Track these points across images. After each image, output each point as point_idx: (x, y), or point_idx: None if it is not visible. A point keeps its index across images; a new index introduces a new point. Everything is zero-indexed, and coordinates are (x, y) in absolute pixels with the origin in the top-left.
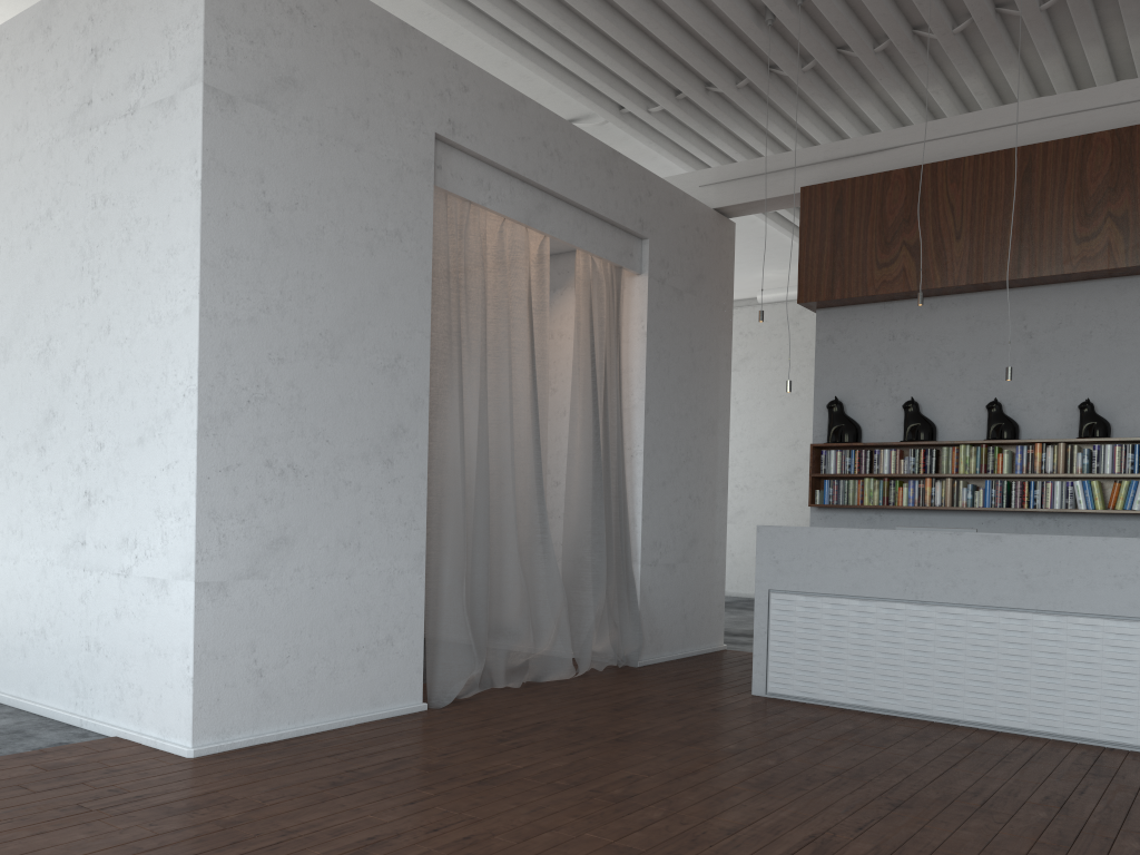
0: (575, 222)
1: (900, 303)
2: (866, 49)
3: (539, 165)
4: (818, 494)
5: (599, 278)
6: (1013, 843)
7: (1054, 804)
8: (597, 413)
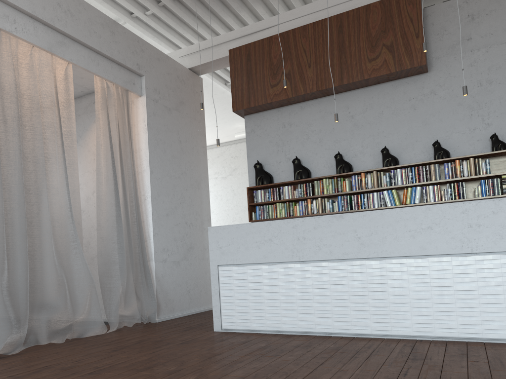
0: (89, 57)
1: (285, 107)
2: None
3: (55, 16)
4: (254, 215)
5: (111, 93)
6: None
7: None
8: (115, 171)
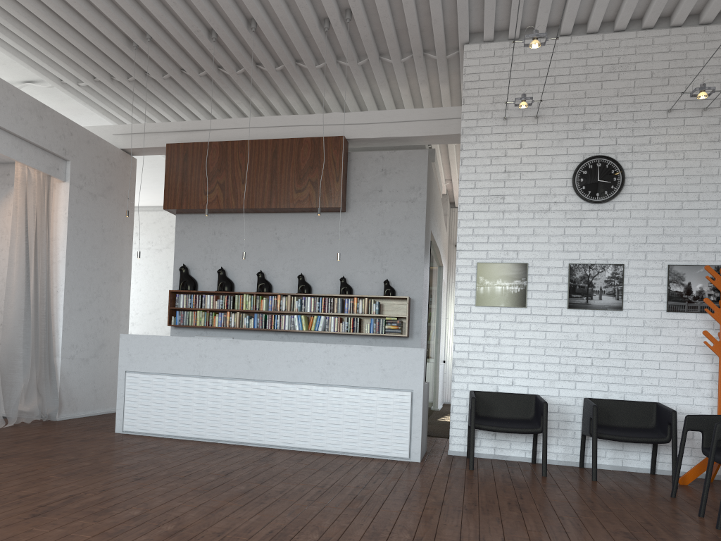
0: (13, 144)
1: (218, 215)
2: (194, 73)
3: None
4: (173, 319)
5: (32, 181)
6: (181, 491)
7: (224, 473)
8: (28, 263)
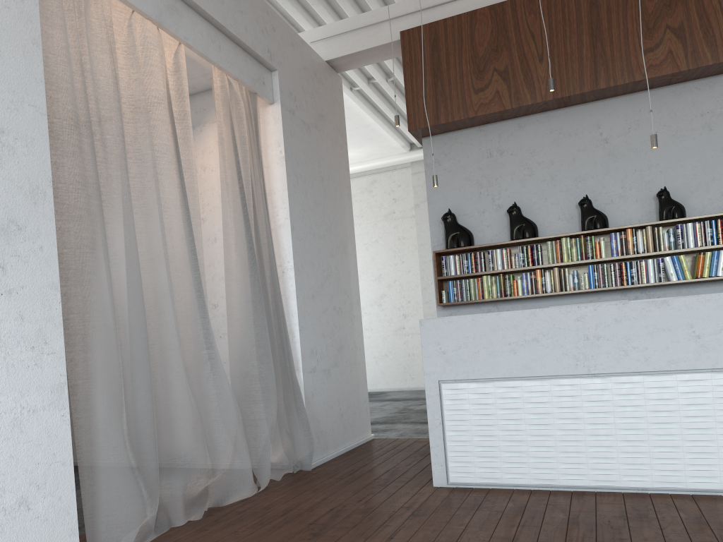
0: (208, 35)
1: (492, 125)
2: None
3: None
4: (445, 294)
5: (237, 98)
6: None
7: None
8: (249, 228)
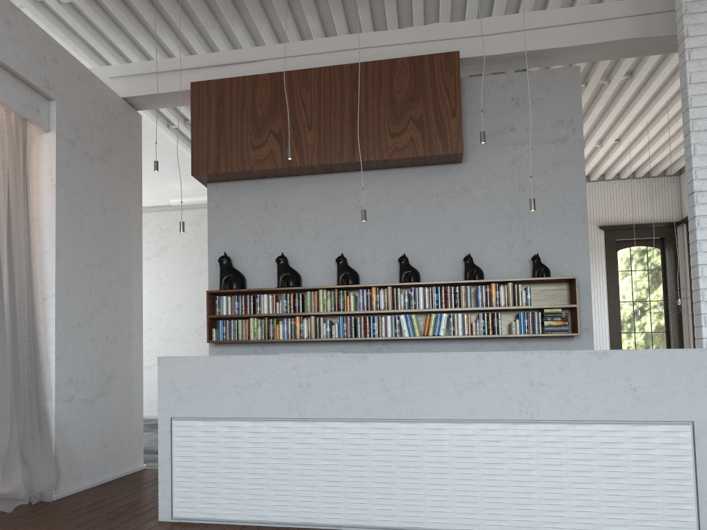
0: None
1: (270, 180)
2: None
3: None
4: (215, 332)
5: None
6: None
7: None
8: None
